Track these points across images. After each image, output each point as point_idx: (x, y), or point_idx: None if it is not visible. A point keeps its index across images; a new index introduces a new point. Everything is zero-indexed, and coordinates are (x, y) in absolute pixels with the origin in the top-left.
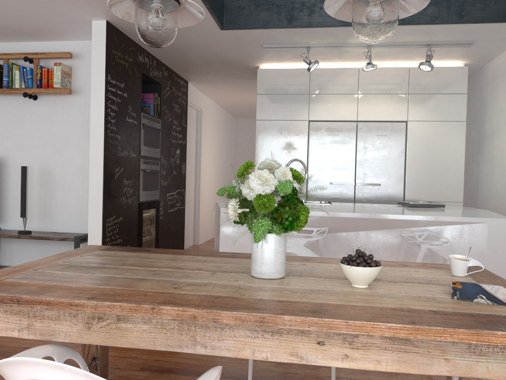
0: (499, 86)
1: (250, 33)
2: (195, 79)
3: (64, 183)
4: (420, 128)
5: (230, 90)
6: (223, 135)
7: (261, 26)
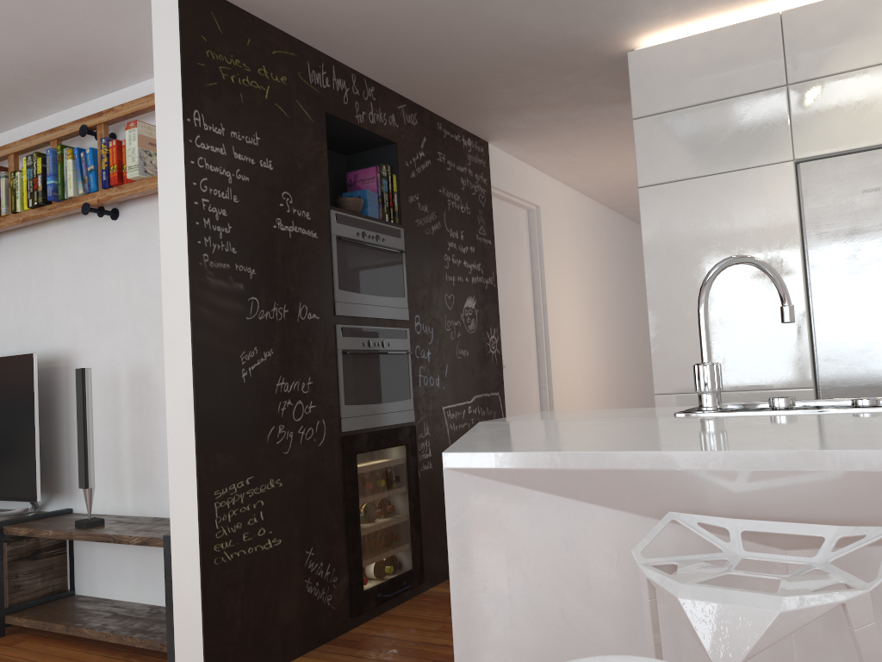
0: None
1: None
2: (499, 131)
3: None
4: None
5: (595, 150)
6: (610, 263)
7: None
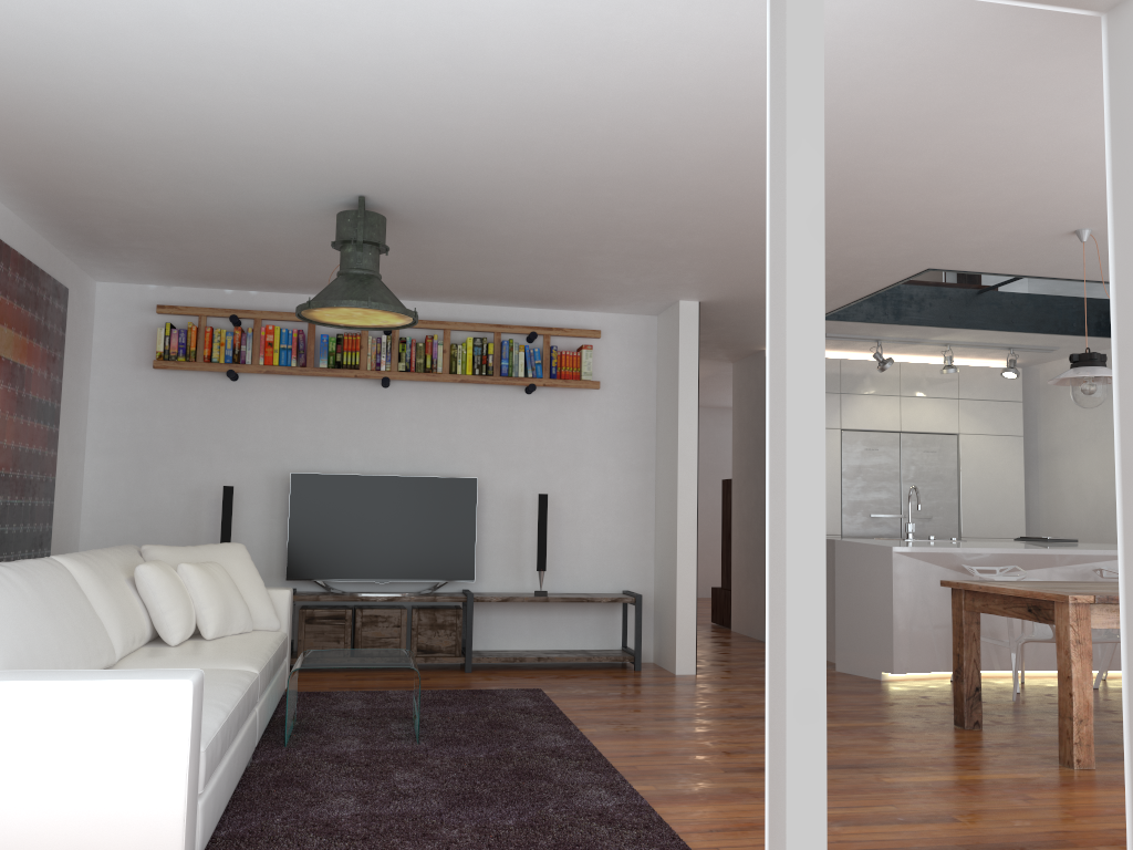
0: (1064, 396)
1: (837, 324)
2: None
3: (575, 518)
4: (973, 444)
5: None
6: None
7: (864, 320)
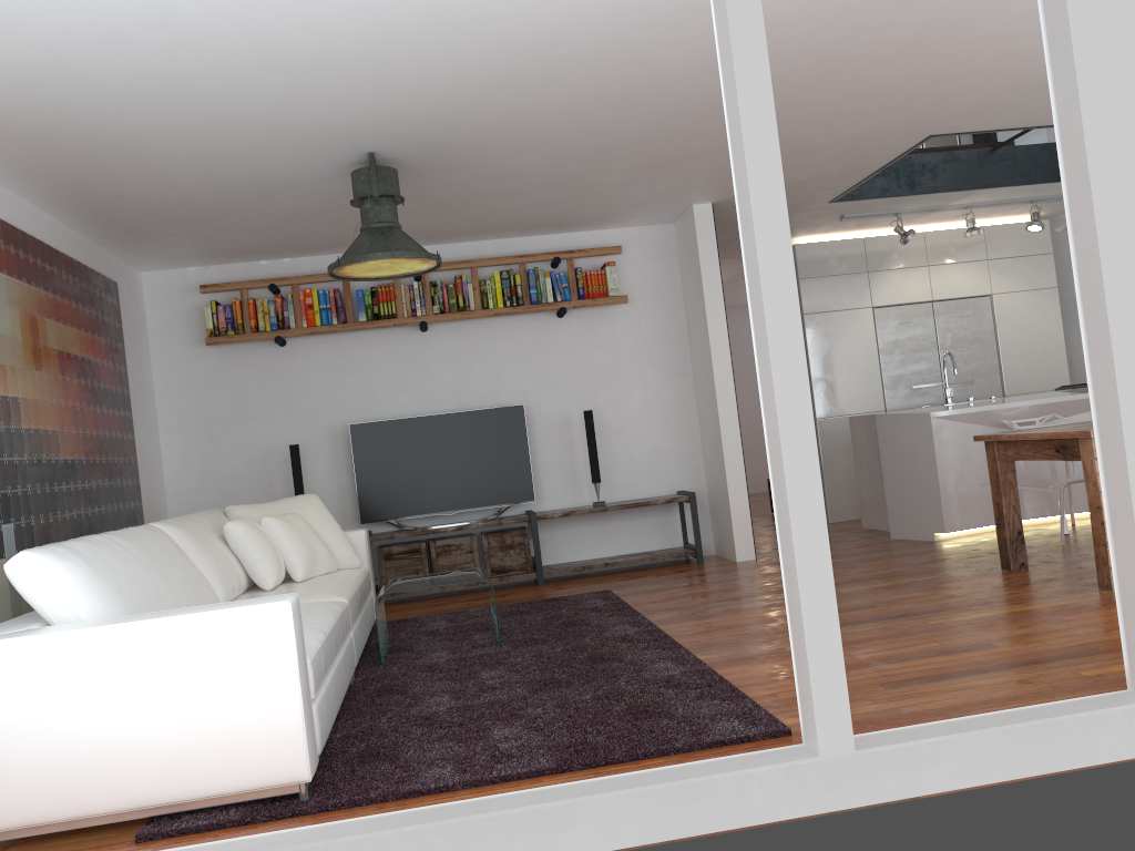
0: None
1: (853, 204)
2: None
3: (622, 429)
4: (1008, 302)
5: None
6: None
7: (878, 196)
